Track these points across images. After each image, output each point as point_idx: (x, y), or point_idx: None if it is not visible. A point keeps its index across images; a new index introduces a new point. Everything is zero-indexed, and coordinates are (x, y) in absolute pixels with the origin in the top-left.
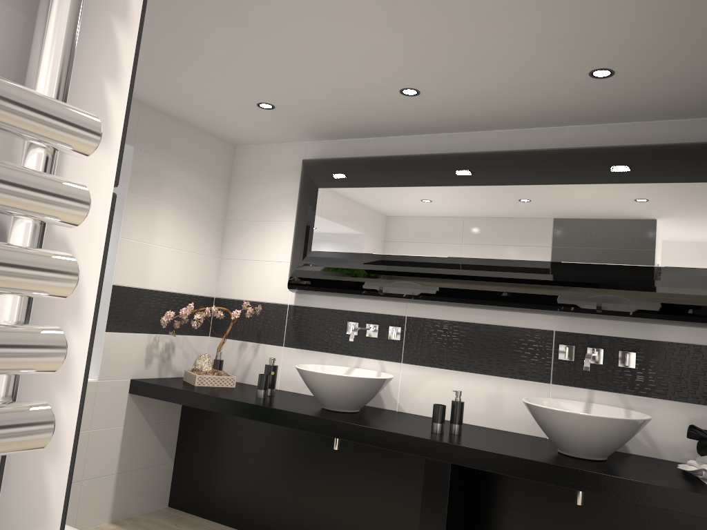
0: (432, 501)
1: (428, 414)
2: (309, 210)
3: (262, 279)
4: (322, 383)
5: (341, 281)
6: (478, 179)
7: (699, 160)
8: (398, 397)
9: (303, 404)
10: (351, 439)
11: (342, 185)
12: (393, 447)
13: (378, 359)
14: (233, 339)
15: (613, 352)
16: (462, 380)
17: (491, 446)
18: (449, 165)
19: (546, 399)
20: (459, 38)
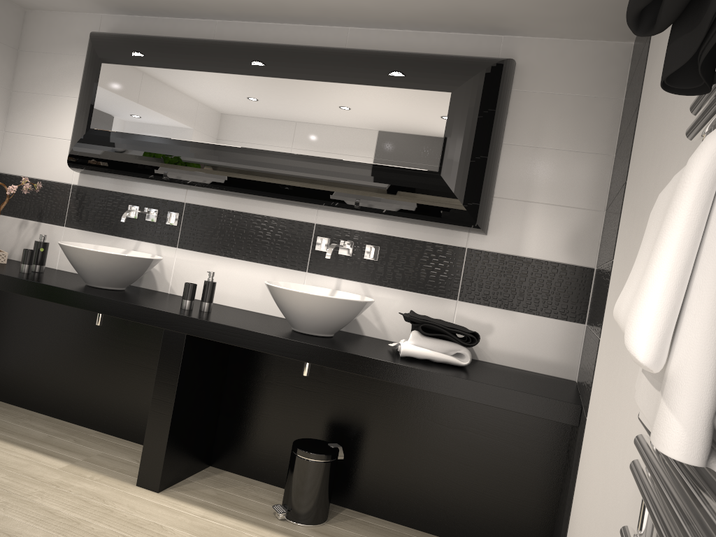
0: (167, 368)
1: (197, 297)
2: (91, 86)
3: (46, 156)
4: (81, 258)
5: (119, 162)
6: (255, 69)
7: (445, 71)
8: (170, 281)
9: (67, 281)
10: (99, 311)
11: (125, 62)
12: (137, 319)
13: (155, 244)
14: (14, 217)
15: (361, 246)
16: (231, 266)
17: (228, 321)
18: (231, 53)
19: (296, 285)
20: None
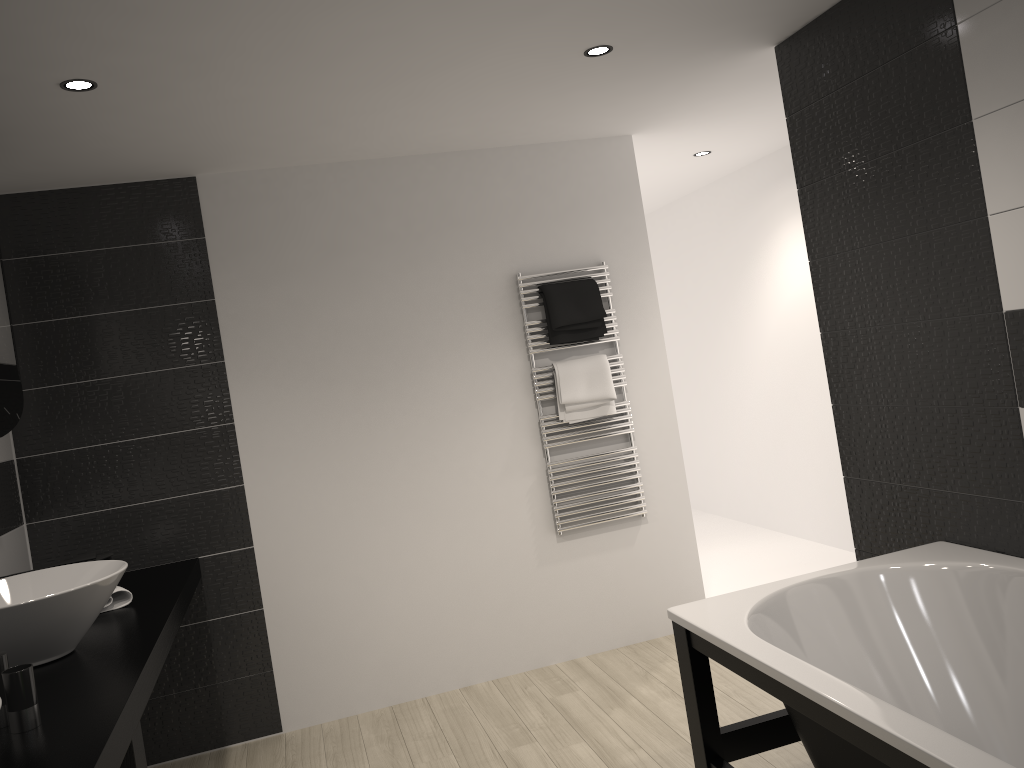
0: None
1: None
2: None
3: None
4: None
5: None
6: None
7: None
8: None
9: None
10: None
11: None
12: (120, 756)
13: None
14: None
15: None
16: None
17: (90, 679)
18: None
19: None
20: (235, 10)
